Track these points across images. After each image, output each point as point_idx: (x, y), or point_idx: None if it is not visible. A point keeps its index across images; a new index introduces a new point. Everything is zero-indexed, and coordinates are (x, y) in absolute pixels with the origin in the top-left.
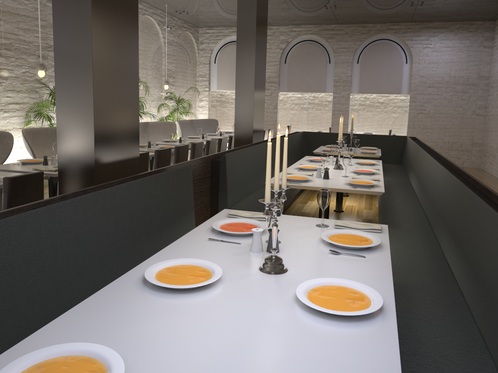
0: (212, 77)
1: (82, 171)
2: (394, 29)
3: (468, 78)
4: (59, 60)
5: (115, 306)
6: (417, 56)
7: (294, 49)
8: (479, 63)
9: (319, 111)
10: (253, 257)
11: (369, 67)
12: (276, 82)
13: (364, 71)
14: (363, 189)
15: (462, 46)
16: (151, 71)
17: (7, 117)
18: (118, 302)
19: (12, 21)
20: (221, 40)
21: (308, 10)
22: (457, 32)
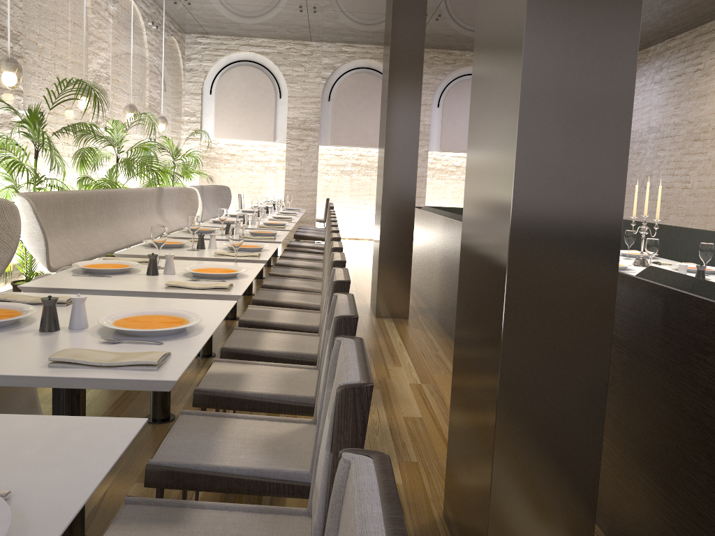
0: (206, 118)
1: (580, 291)
2: None
3: None
4: (543, 4)
5: None
6: None
7: (344, 79)
8: None
9: (368, 177)
10: None
11: (455, 113)
12: (316, 129)
13: (447, 118)
14: None
15: None
16: (133, 97)
17: None
18: None
19: None
20: (223, 56)
21: None
22: None
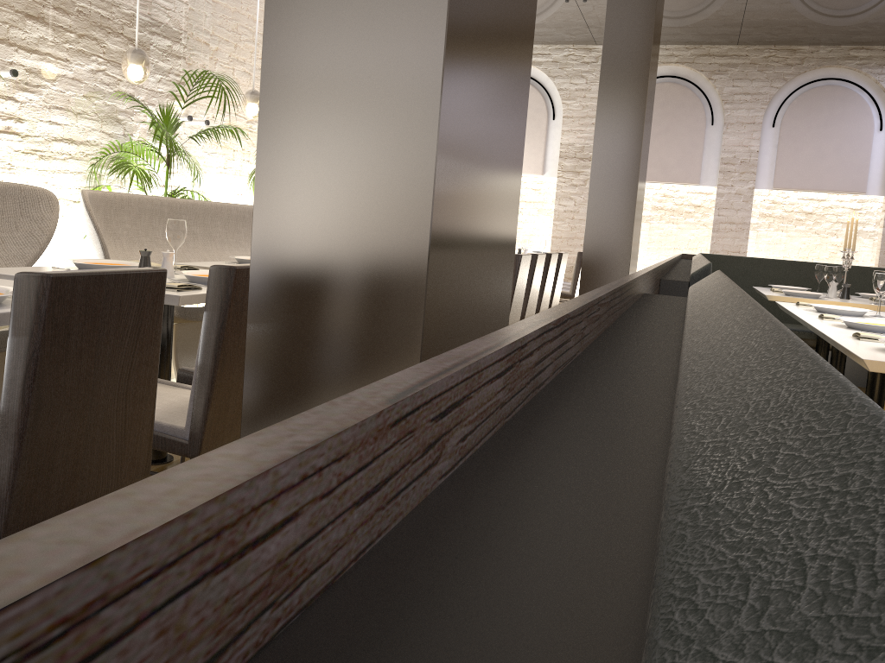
0: None
1: (368, 254)
2: (857, 59)
3: None
4: None
5: None
6: None
7: None
8: None
9: (674, 225)
10: None
11: (799, 135)
12: None
13: (786, 143)
14: None
15: None
16: None
17: (46, 171)
18: None
19: None
20: None
21: (693, 3)
22: None
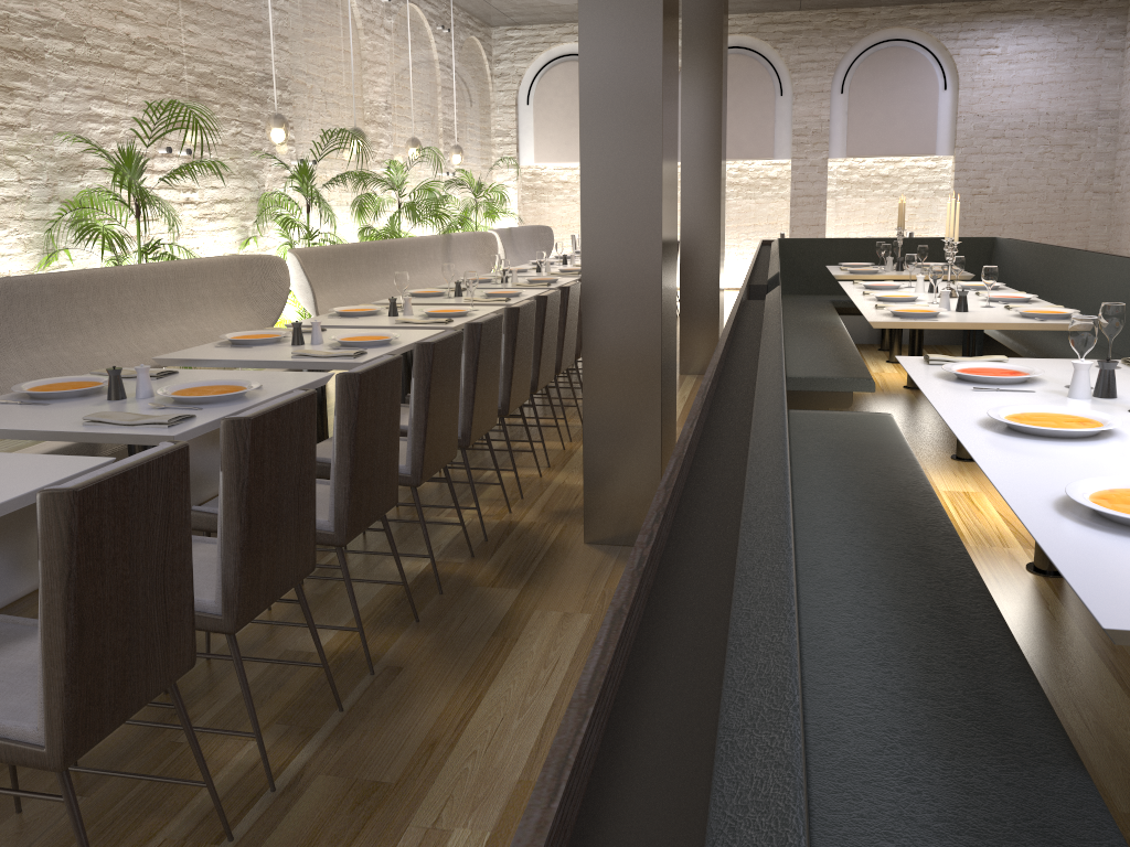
0: (524, 136)
1: (635, 301)
2: (918, 18)
3: (1075, 116)
4: (591, 96)
5: (1029, 455)
6: (968, 73)
7: None
8: (1097, 83)
9: (751, 200)
10: (1092, 403)
11: (868, 100)
12: None
13: (855, 109)
14: (1060, 321)
15: (1061, 50)
16: (422, 125)
17: (215, 231)
18: (1025, 452)
19: (214, 25)
20: (540, 52)
21: None
22: (1051, 19)
